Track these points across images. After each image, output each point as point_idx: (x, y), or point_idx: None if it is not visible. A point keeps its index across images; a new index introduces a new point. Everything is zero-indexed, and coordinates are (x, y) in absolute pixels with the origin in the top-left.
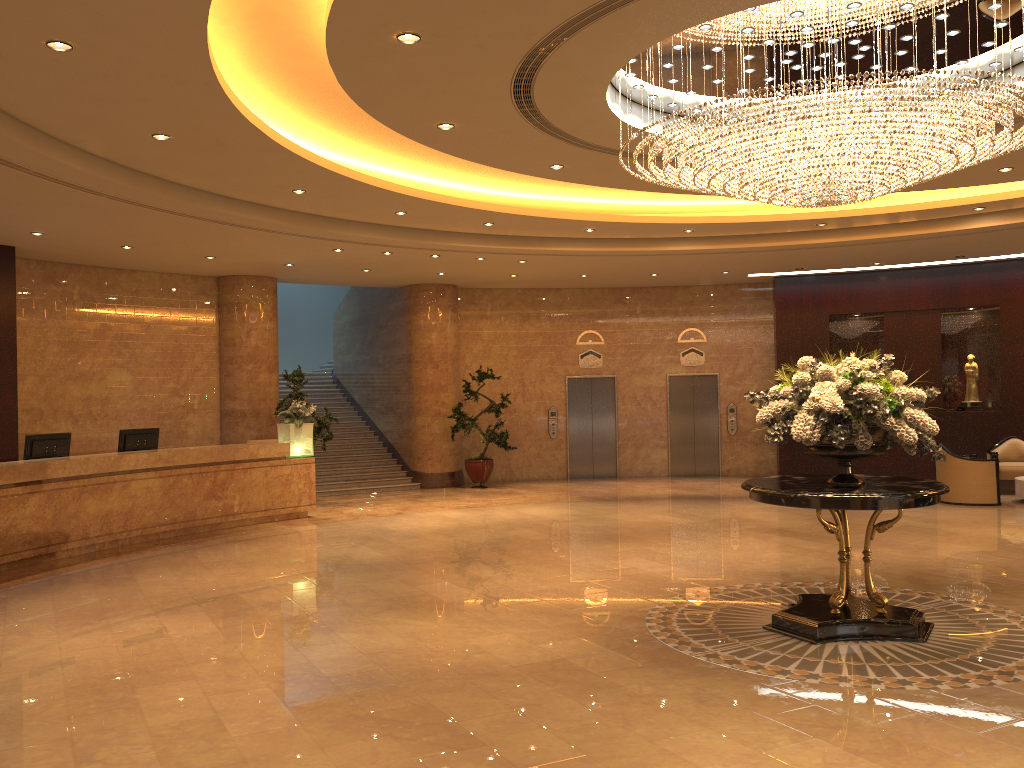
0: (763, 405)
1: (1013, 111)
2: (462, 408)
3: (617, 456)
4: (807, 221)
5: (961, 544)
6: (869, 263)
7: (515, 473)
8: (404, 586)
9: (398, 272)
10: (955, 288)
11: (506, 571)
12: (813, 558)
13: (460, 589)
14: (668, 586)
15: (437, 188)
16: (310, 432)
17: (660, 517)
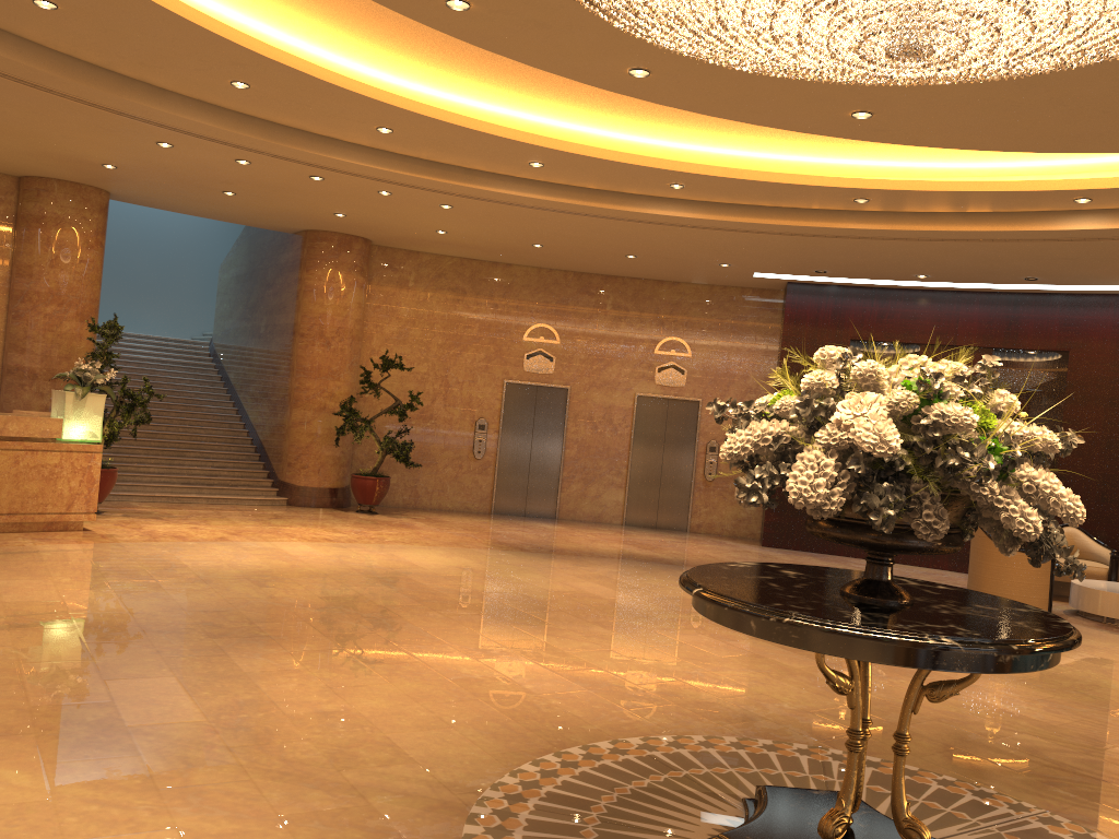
0: (738, 427)
1: None
2: (360, 405)
3: (559, 491)
4: (843, 191)
5: (1015, 683)
6: (912, 275)
7: (422, 499)
8: (88, 680)
9: (278, 204)
10: (1016, 323)
11: (293, 664)
12: (795, 688)
13: (180, 697)
14: (546, 727)
15: (305, 58)
16: (100, 408)
17: (587, 586)
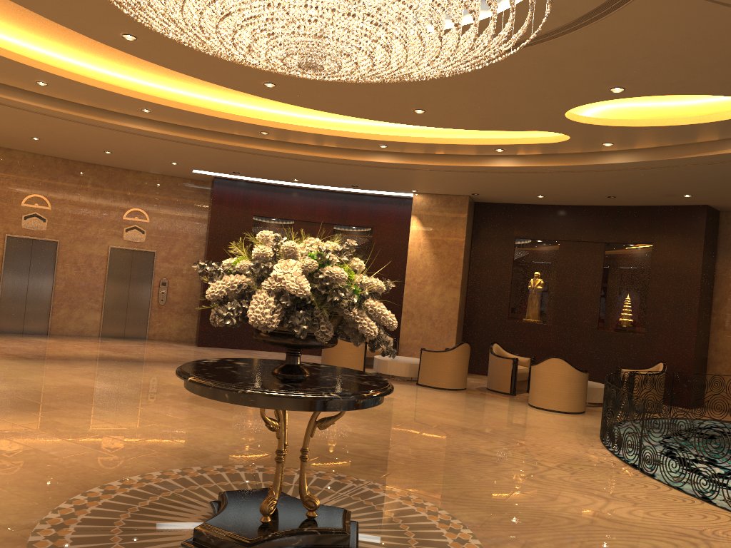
0: (216, 279)
1: (510, 5)
2: None
3: (51, 315)
4: (254, 126)
5: (350, 416)
6: (290, 179)
7: None
8: None
9: None
10: (346, 210)
11: None
12: (231, 433)
13: None
14: (72, 478)
15: None
16: None
17: (82, 381)
